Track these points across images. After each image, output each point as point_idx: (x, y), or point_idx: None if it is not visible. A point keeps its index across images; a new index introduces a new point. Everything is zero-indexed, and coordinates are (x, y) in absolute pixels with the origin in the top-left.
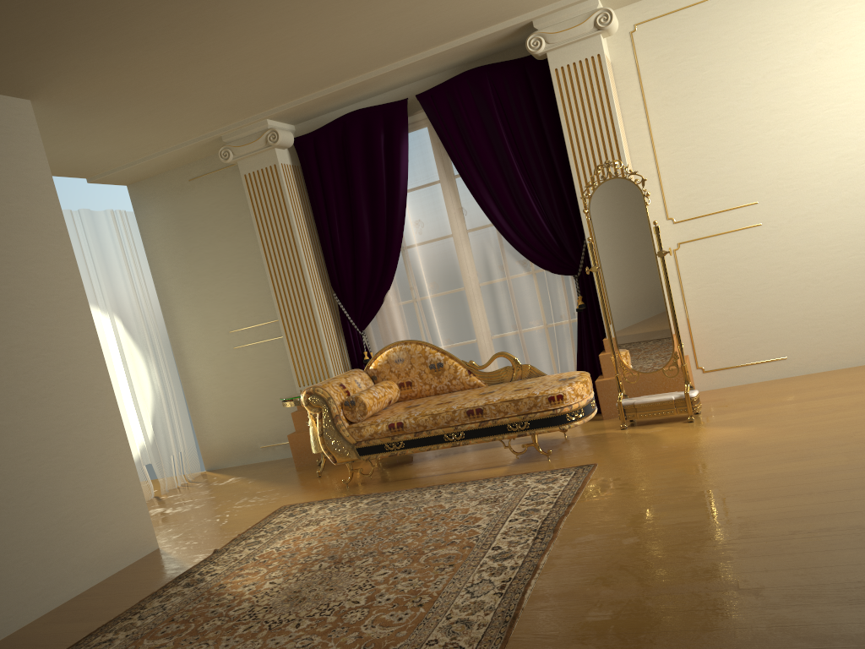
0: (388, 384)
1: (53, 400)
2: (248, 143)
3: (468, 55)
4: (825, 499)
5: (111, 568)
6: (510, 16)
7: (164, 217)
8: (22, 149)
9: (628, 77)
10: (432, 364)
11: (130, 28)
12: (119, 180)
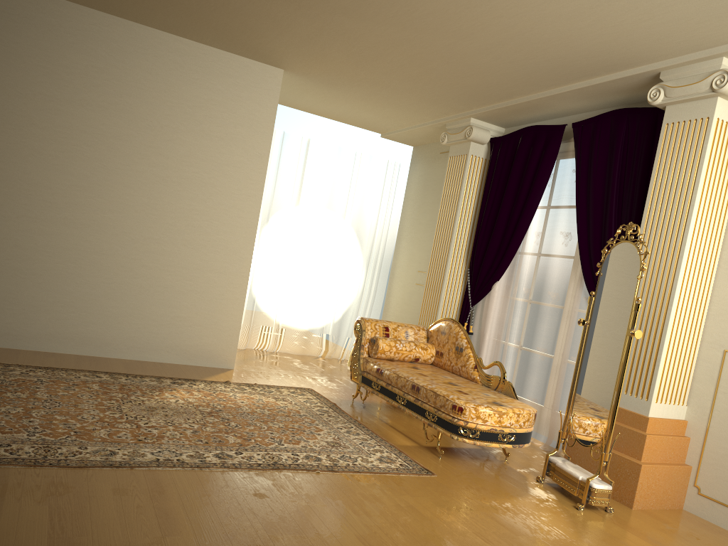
0: (424, 346)
1: (204, 250)
2: (456, 133)
3: (621, 95)
4: None
5: (192, 361)
6: (635, 63)
7: (420, 175)
8: (261, 98)
9: None
10: (457, 347)
11: (293, 30)
12: (402, 141)
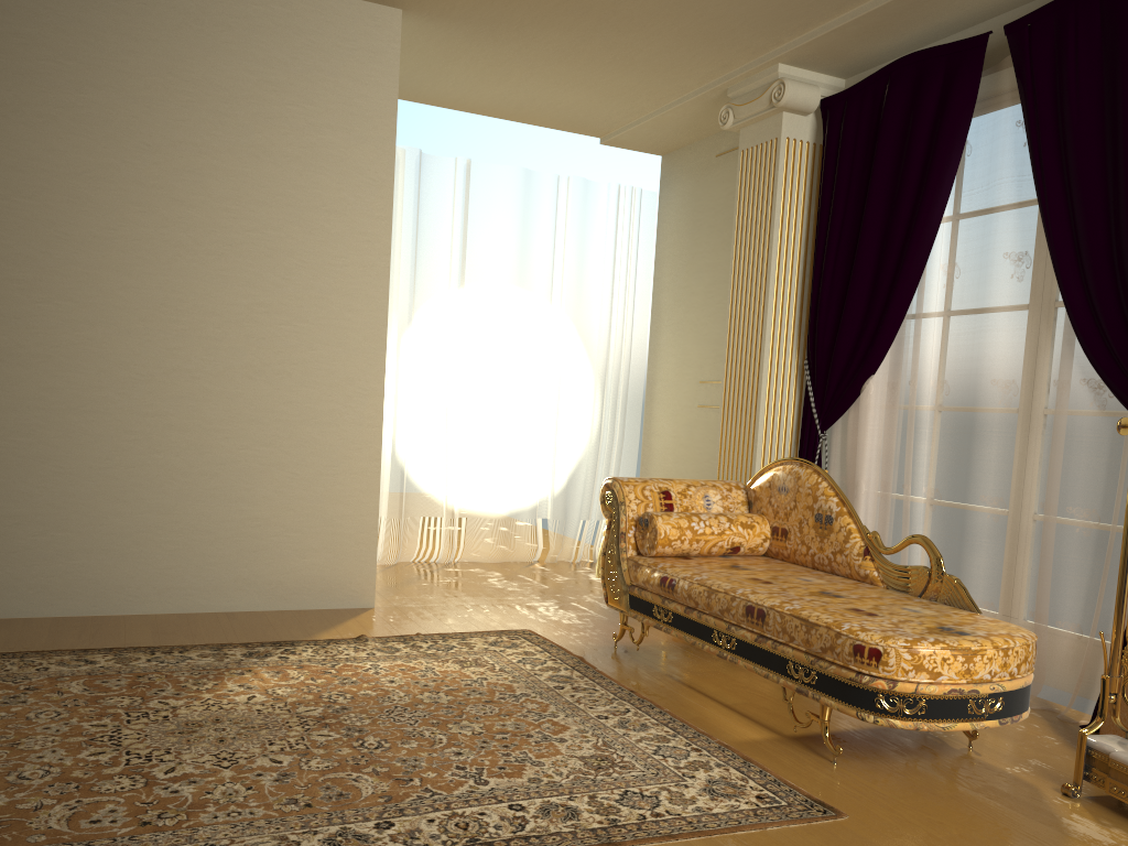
0: (747, 521)
1: (288, 381)
2: (750, 100)
3: None
4: None
5: (291, 601)
6: None
7: (681, 205)
8: (364, 71)
9: None
10: (820, 514)
11: None
12: (641, 146)
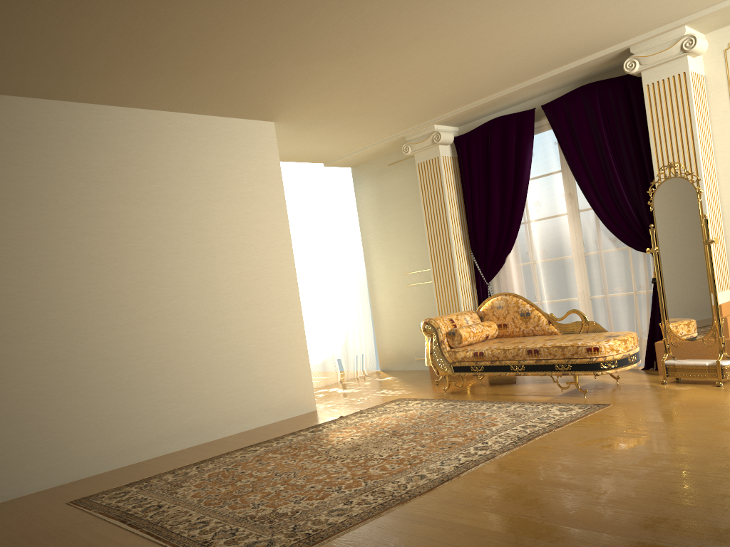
0: (488, 324)
1: (262, 307)
2: (421, 141)
3: (583, 74)
4: (727, 453)
5: (283, 415)
6: (609, 45)
7: (370, 190)
8: (264, 153)
9: (719, 88)
10: (522, 313)
11: (319, 81)
12: (344, 164)
